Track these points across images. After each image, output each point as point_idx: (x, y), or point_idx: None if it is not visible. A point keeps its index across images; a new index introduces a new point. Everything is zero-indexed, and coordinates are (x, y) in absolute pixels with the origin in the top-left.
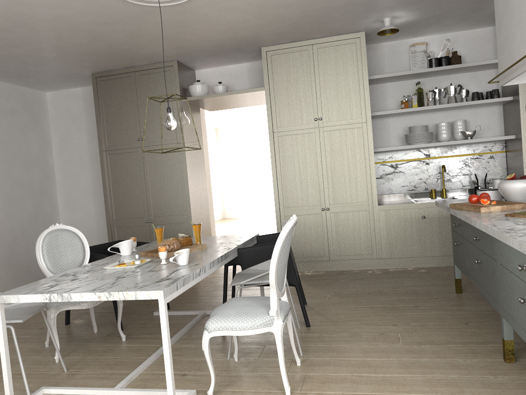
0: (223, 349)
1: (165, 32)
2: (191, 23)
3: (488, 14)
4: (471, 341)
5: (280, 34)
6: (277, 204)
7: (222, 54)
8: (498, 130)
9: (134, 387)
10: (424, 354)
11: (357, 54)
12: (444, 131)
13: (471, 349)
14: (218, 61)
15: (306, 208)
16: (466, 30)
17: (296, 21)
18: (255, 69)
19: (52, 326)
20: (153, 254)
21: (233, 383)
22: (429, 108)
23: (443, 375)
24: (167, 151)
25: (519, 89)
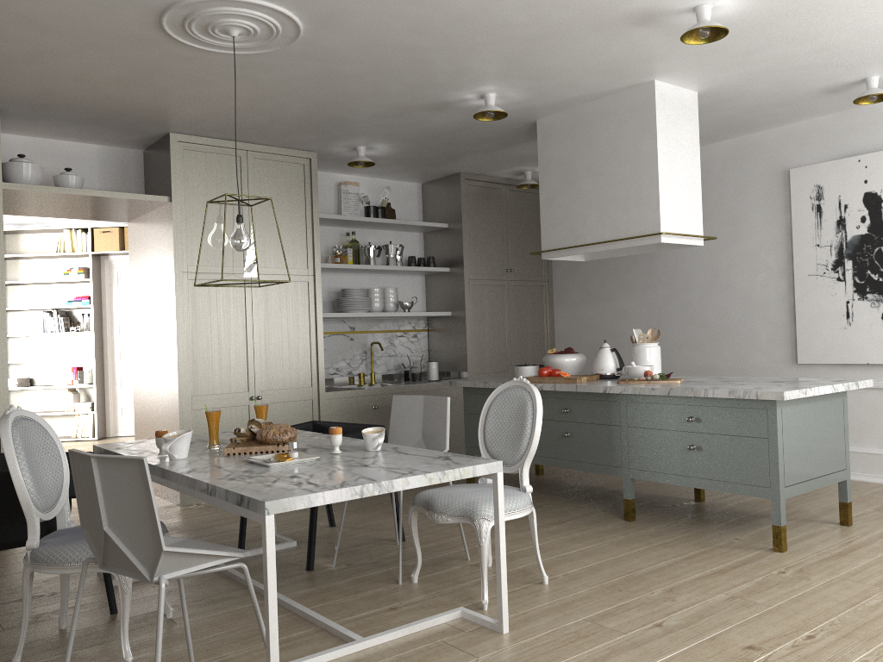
0: (365, 580)
1: (95, 70)
2: (161, 75)
3: (436, 170)
4: (576, 516)
5: (229, 126)
6: (183, 390)
7: (92, 123)
8: (421, 305)
9: (366, 635)
10: (566, 531)
11: (305, 180)
12: (379, 299)
13: (590, 520)
14: (61, 130)
15: (227, 397)
16: (394, 179)
17: (281, 119)
18: (113, 160)
19: (128, 596)
20: (267, 448)
21: (470, 595)
22: (374, 268)
23: (614, 538)
24: (221, 284)
25: (464, 261)
